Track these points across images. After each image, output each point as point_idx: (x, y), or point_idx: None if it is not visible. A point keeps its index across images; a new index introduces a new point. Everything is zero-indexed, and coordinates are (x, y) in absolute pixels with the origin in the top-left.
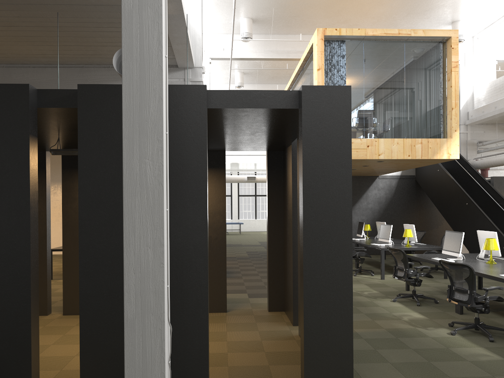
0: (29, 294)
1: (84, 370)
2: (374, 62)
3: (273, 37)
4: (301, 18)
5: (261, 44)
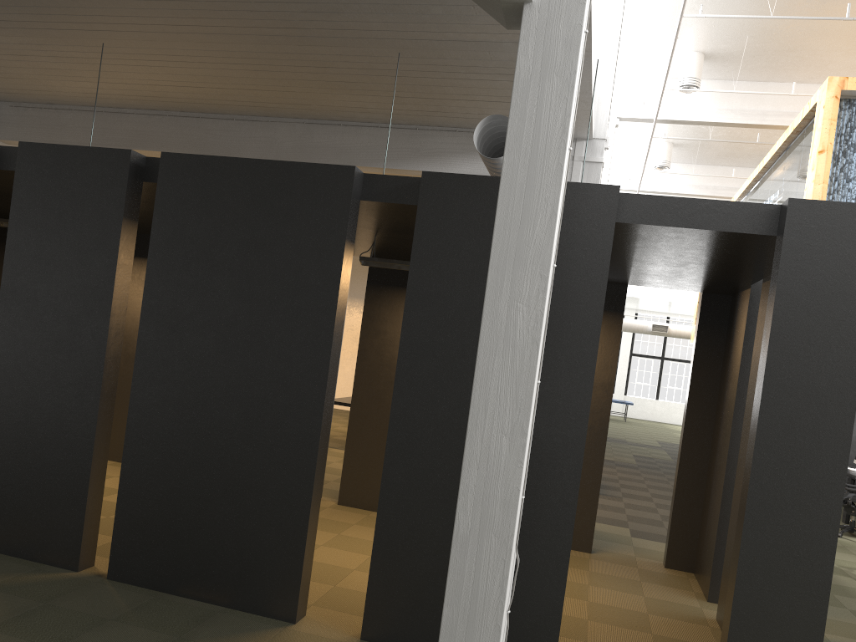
0: (314, 468)
1: (372, 595)
2: None
3: (739, 85)
4: (800, 54)
5: (714, 97)
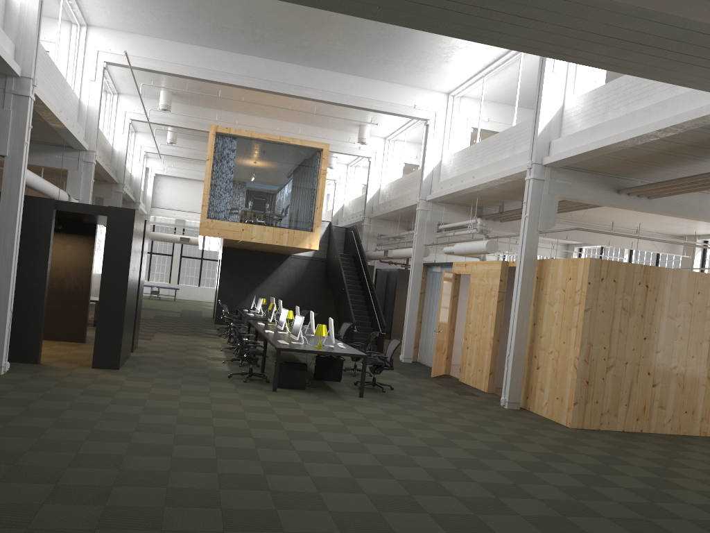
0: None
1: None
2: (259, 160)
3: (197, 108)
4: (219, 100)
5: (184, 113)
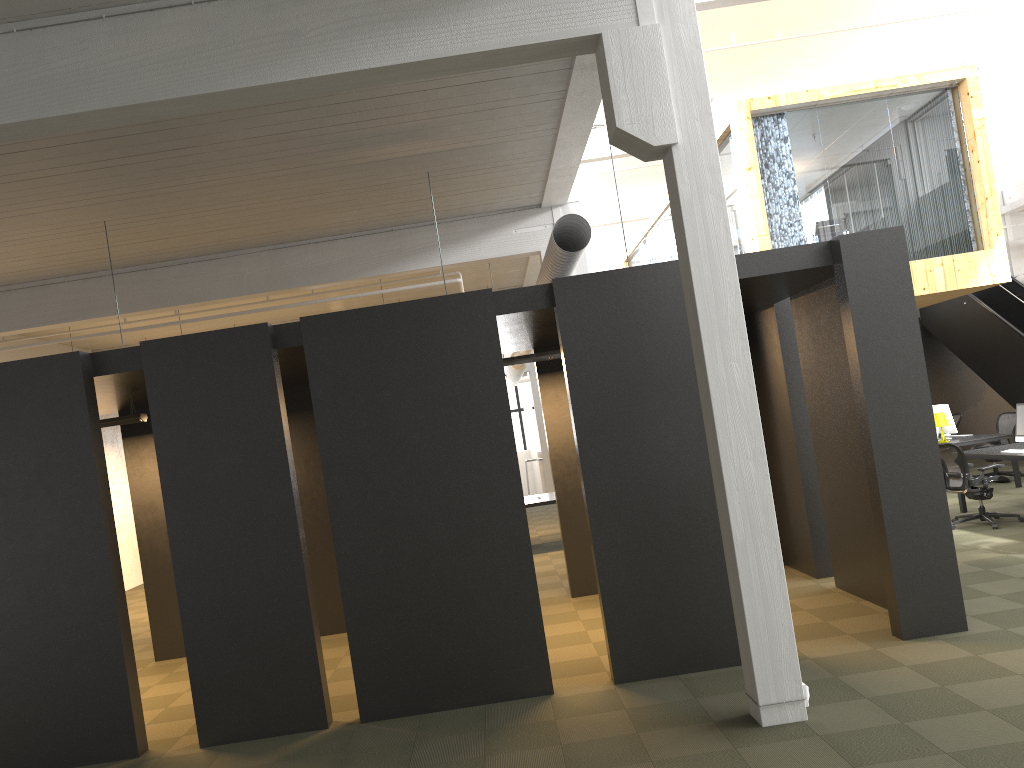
0: (531, 555)
1: (613, 643)
2: (840, 141)
3: None
4: None
5: None
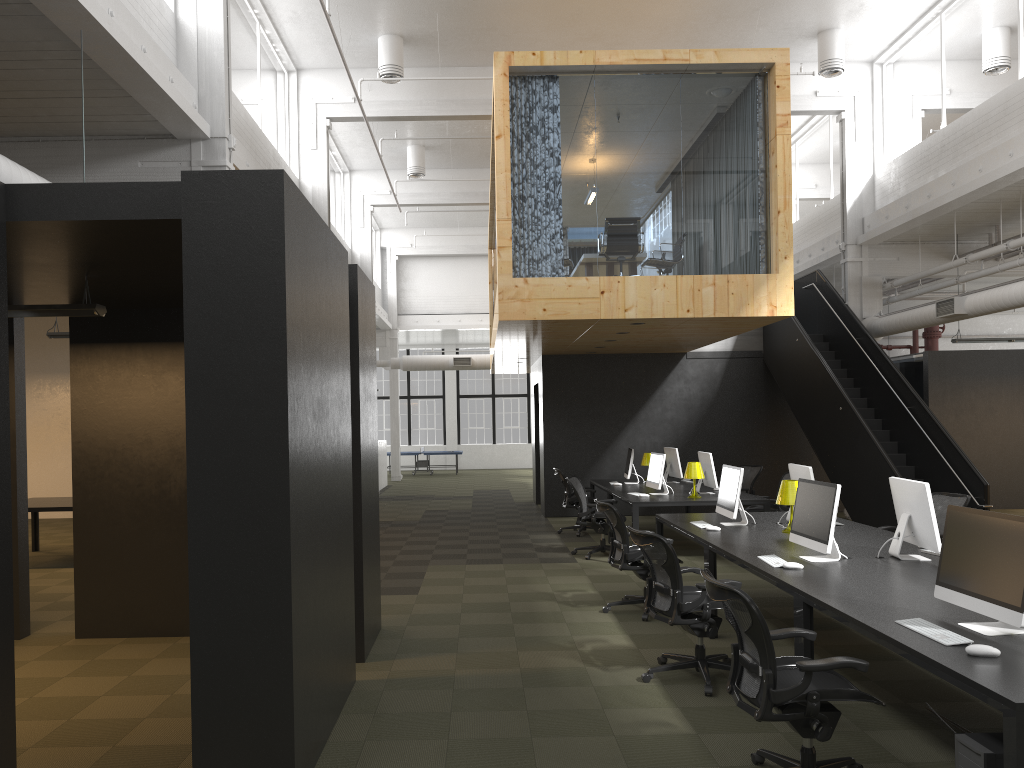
0: None
1: None
2: (618, 120)
3: (456, 72)
4: (502, 32)
5: (432, 86)
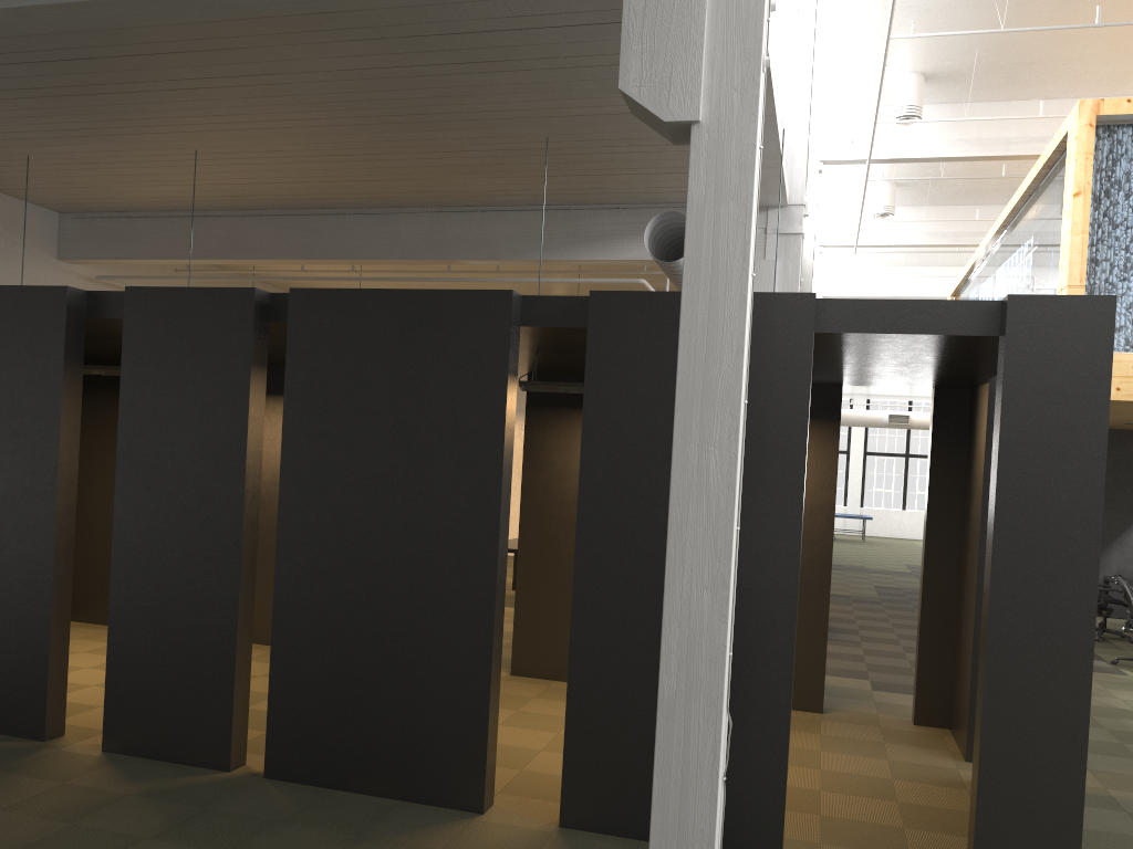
0: (491, 635)
1: (568, 775)
2: None
3: (972, 108)
4: (1046, 65)
5: (942, 125)
